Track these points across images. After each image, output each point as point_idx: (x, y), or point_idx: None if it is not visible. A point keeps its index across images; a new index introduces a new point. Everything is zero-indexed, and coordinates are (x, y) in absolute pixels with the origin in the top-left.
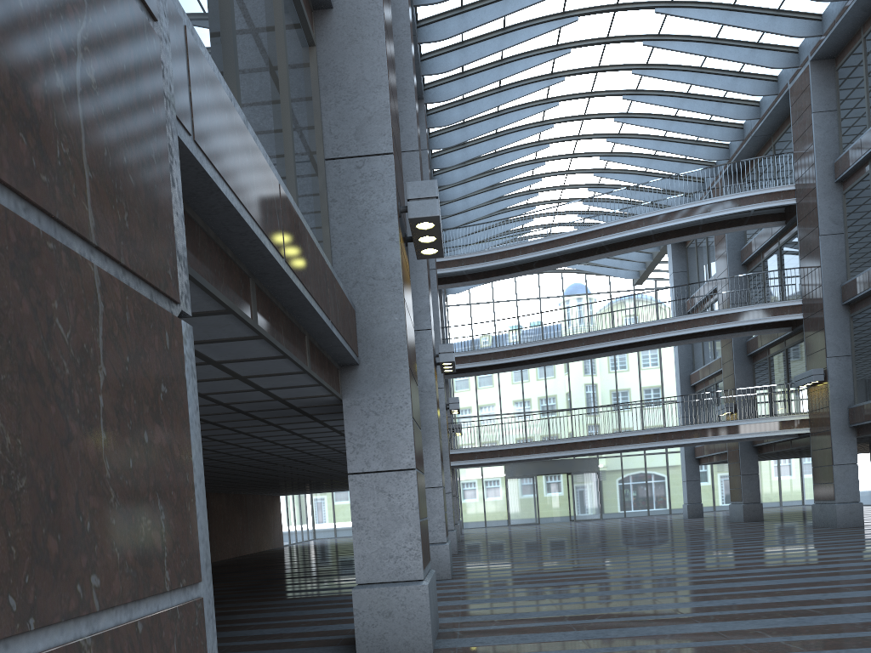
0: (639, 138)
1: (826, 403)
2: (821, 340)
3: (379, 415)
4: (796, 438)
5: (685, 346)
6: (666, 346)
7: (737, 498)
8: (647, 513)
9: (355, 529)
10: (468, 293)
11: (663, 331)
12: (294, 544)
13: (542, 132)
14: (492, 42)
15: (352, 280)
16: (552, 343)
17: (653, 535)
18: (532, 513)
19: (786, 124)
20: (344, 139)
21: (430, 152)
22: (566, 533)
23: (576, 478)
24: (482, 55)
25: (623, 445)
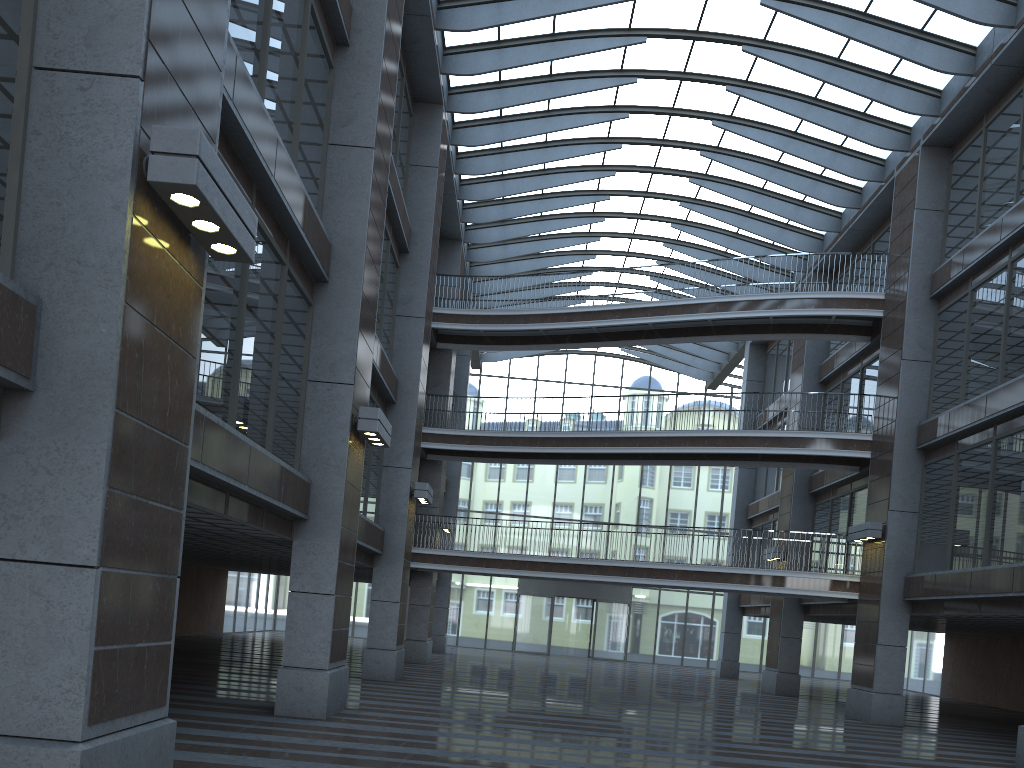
0: (718, 208)
1: (880, 566)
2: (885, 488)
3: (53, 475)
4: (846, 603)
5: (748, 470)
6: (707, 464)
7: (773, 664)
8: (680, 662)
9: None
10: (508, 364)
11: (702, 444)
12: (239, 633)
13: (600, 178)
14: (536, 49)
15: (45, 259)
16: (569, 437)
17: (653, 695)
18: (542, 640)
19: (889, 221)
20: (68, 41)
21: (459, 178)
22: (559, 674)
23: (601, 607)
24: (521, 62)
25: (634, 578)
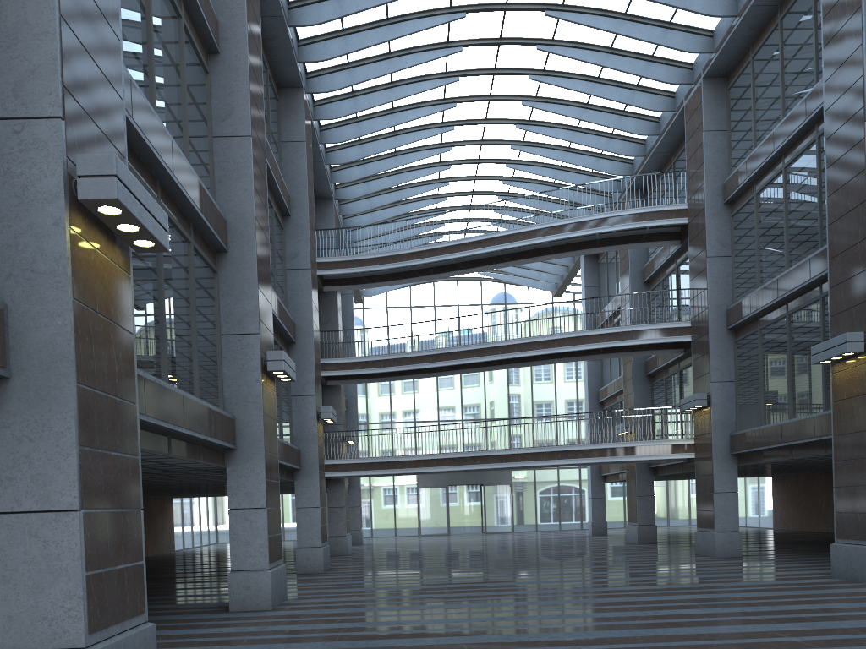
0: (543, 147)
1: (709, 429)
2: (706, 364)
3: (35, 441)
4: (686, 462)
5: (595, 362)
6: (560, 362)
7: (633, 519)
8: (559, 527)
9: (1, 582)
10: (385, 296)
11: (553, 346)
12: (188, 549)
13: (442, 133)
14: (375, 33)
15: (5, 271)
16: (443, 352)
17: (537, 556)
18: (442, 523)
19: (684, 142)
20: None
21: (324, 146)
22: (459, 549)
23: (488, 489)
24: (364, 45)
25: (511, 463)
